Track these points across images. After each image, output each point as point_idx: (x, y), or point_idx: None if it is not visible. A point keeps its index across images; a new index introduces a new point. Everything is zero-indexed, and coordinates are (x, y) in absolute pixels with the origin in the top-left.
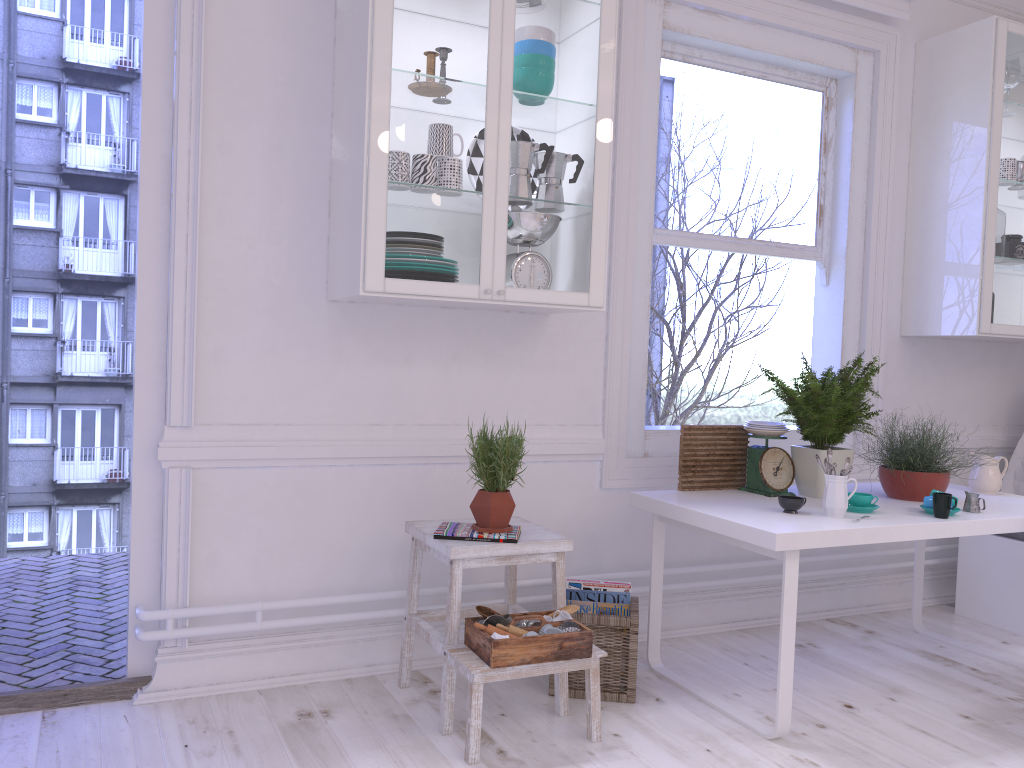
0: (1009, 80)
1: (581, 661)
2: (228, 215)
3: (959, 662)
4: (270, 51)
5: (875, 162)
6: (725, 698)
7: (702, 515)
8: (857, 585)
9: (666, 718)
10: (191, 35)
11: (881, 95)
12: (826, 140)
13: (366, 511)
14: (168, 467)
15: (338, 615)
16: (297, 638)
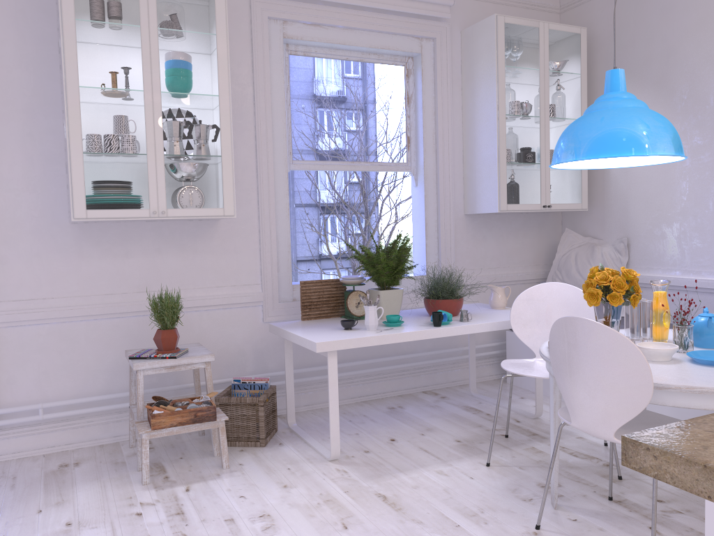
0: (508, 53)
1: (212, 423)
2: (1, 177)
3: (483, 411)
4: (18, 77)
5: (438, 108)
6: (322, 440)
7: (293, 334)
8: (445, 370)
9: (277, 453)
10: None
11: (439, 65)
12: (408, 96)
13: (108, 346)
14: None
15: (92, 408)
16: (69, 423)
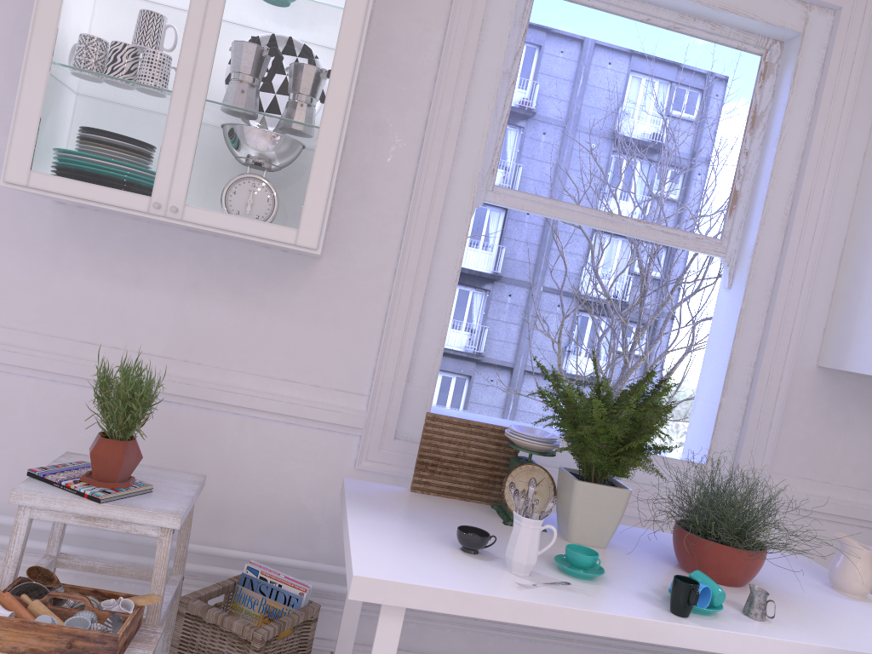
0: None
1: None
2: None
3: None
4: None
5: (812, 144)
6: None
7: (347, 525)
8: None
9: None
10: None
11: (834, 62)
12: (756, 113)
13: (62, 433)
14: None
15: (0, 536)
16: None
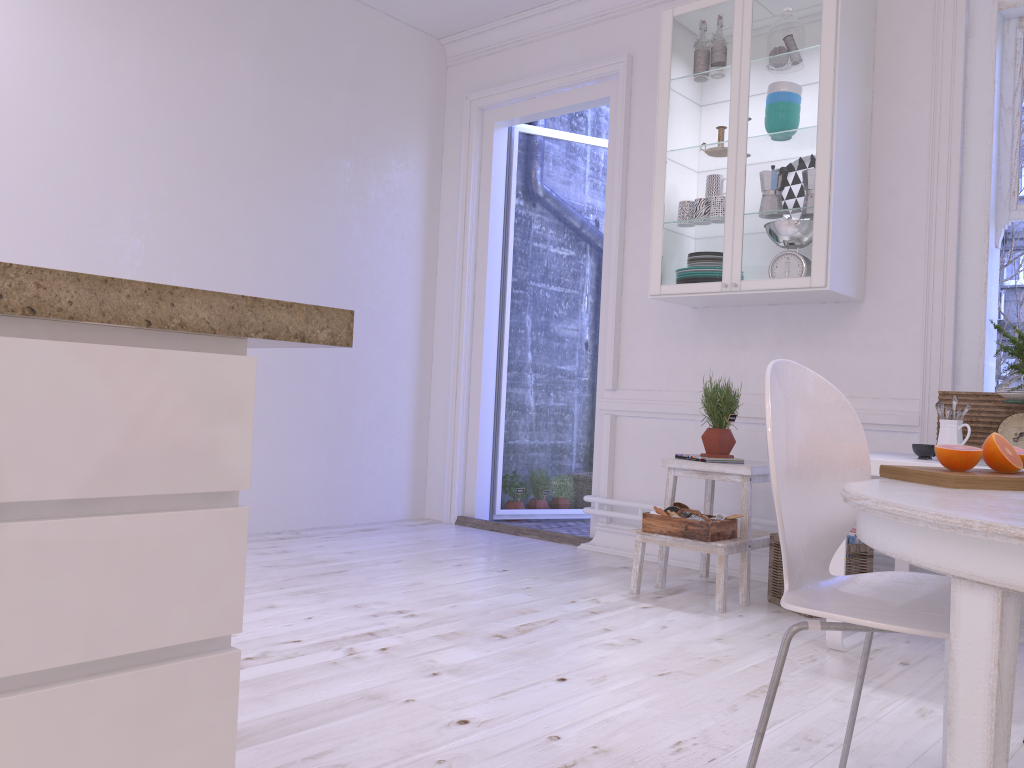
0: None
1: (709, 547)
2: (637, 261)
3: None
4: None
5: None
6: (888, 638)
7: None
8: None
9: None
10: (619, 162)
11: None
12: None
13: None
14: (604, 414)
15: None
16: None
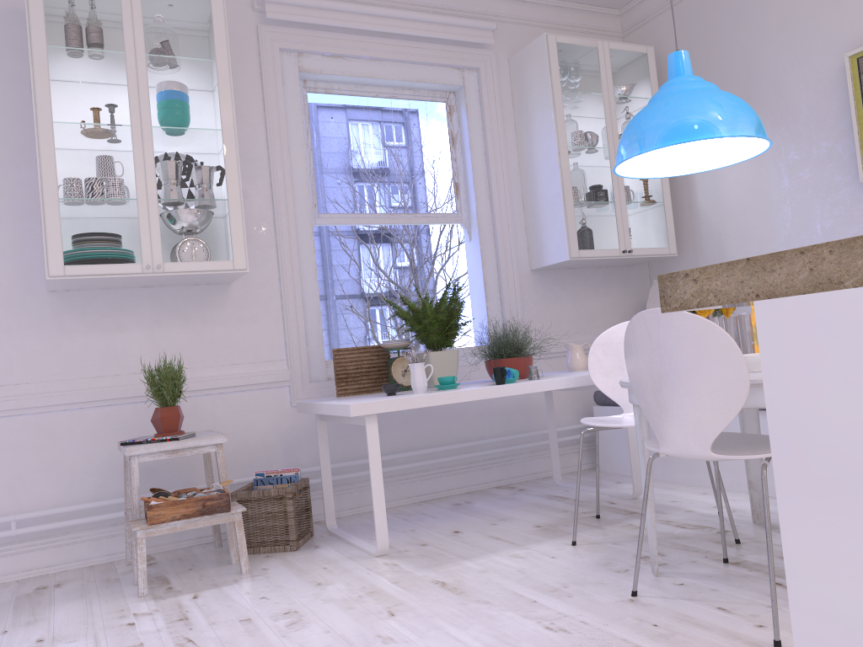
0: (564, 76)
1: (226, 516)
2: None
3: (569, 497)
4: None
5: (488, 147)
6: (368, 539)
7: (323, 405)
8: (523, 460)
9: (312, 555)
10: None
11: (485, 99)
12: (453, 136)
13: (97, 441)
14: None
15: (79, 519)
16: (50, 540)
